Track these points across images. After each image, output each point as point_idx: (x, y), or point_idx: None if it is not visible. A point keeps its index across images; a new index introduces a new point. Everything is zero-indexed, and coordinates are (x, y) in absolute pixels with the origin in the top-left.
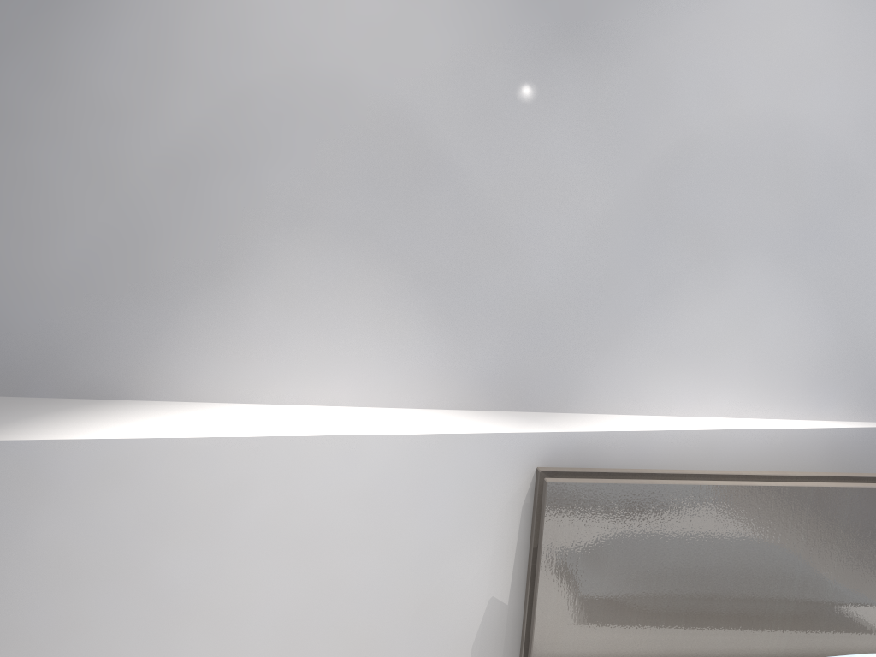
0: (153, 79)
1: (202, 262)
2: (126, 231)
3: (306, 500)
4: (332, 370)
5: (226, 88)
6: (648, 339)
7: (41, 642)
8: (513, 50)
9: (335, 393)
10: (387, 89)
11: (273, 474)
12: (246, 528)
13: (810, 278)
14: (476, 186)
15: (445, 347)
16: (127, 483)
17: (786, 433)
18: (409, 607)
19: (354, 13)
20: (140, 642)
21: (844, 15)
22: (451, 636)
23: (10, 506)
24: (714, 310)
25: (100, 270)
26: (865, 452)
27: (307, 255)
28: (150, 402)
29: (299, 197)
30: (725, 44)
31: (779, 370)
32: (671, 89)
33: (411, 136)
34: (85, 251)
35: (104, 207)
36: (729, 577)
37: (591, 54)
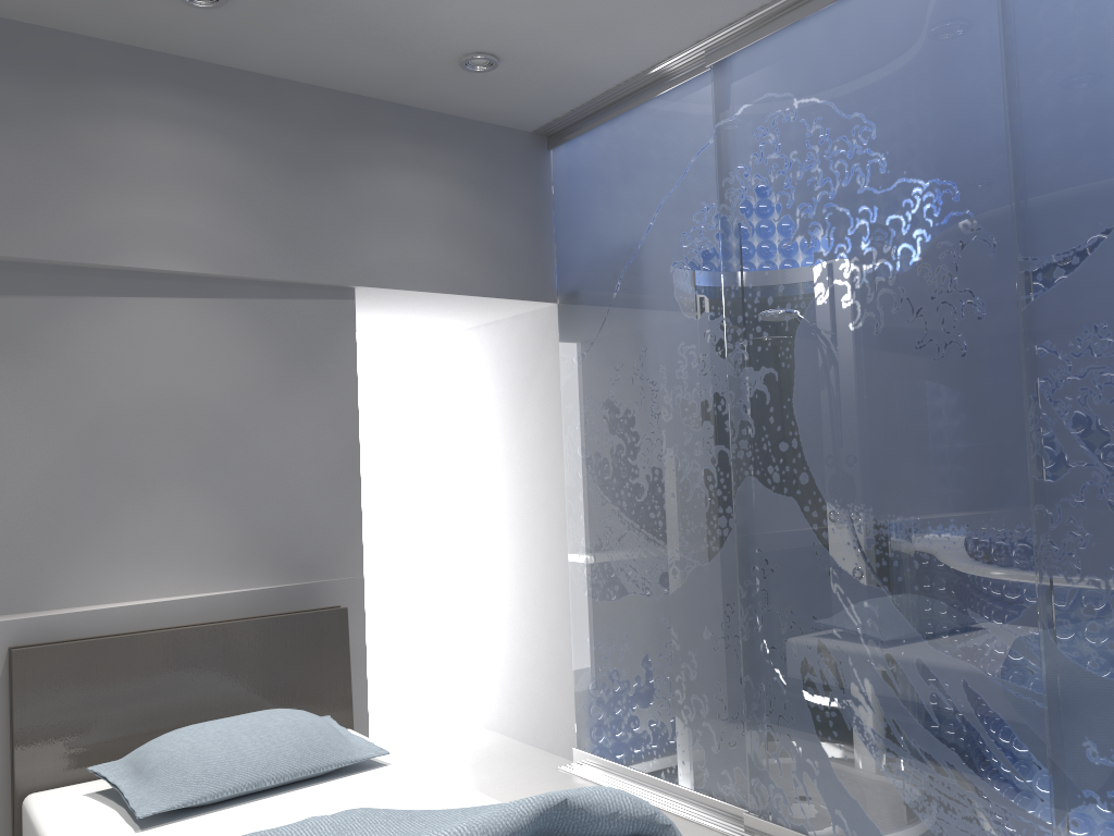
0: None
1: None
2: None
3: None
4: None
5: None
6: (99, 547)
7: None
8: None
9: None
10: None
11: None
12: None
13: (216, 492)
14: None
15: None
16: None
17: (213, 598)
18: None
19: None
20: None
21: (205, 327)
22: None
23: None
24: (148, 521)
25: None
26: (278, 605)
27: None
28: None
29: None
30: (124, 348)
31: (207, 557)
32: (90, 378)
33: None
34: None
35: None
36: (168, 697)
37: (24, 360)
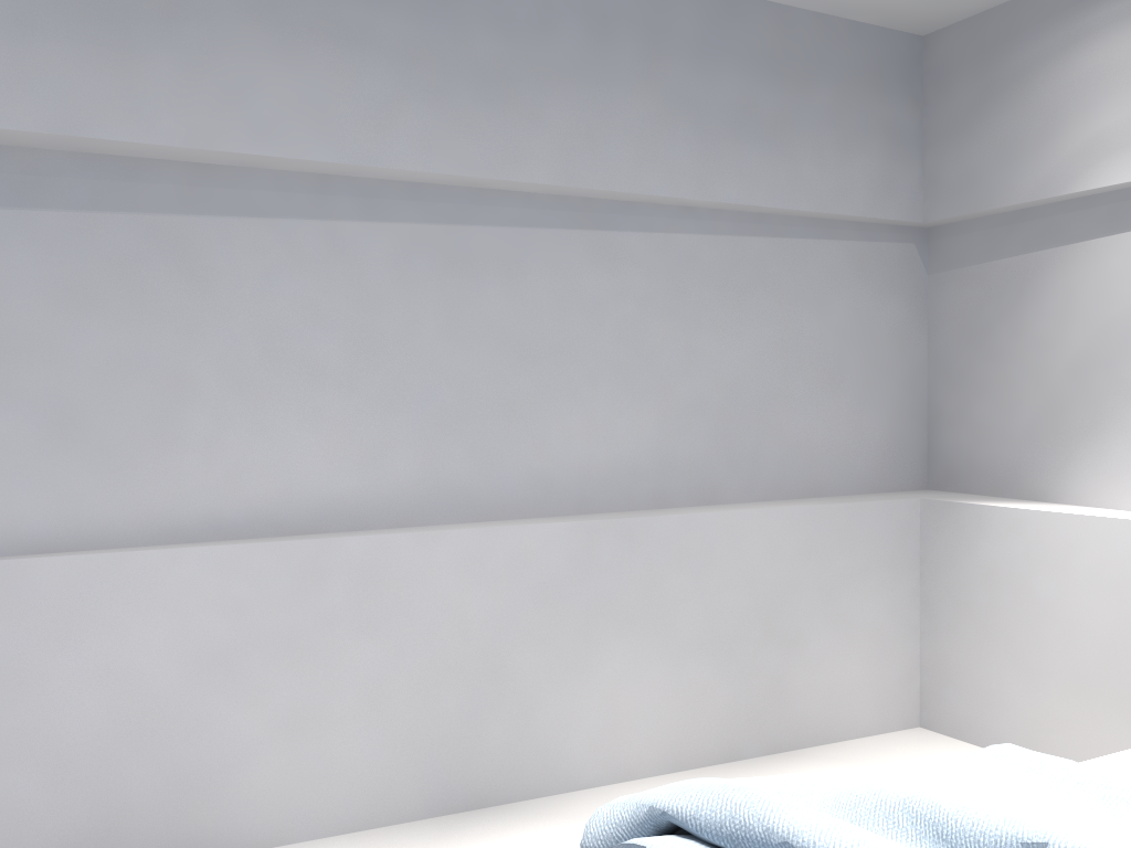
0: (1063, 323)
1: (1087, 421)
2: (1049, 406)
3: (1114, 558)
4: None
5: (1098, 322)
6: None
7: (980, 613)
8: None
9: None
10: None
11: (1093, 539)
12: (1079, 570)
13: None
14: None
15: None
16: (1019, 533)
17: None
18: None
19: None
20: (1024, 626)
21: None
22: None
23: (969, 537)
24: None
25: (1037, 428)
26: None
27: None
28: (1058, 504)
29: None
30: None
31: None
32: None
33: None
34: (1031, 418)
35: (1039, 393)
36: None
37: None
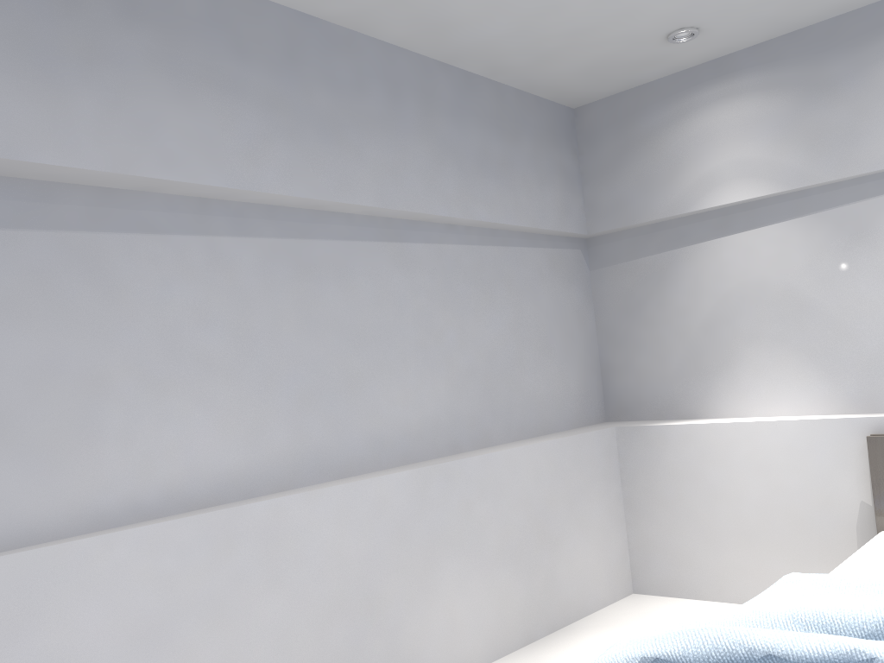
0: (694, 297)
1: (719, 360)
2: (691, 353)
3: (760, 448)
4: (778, 400)
5: (719, 294)
6: None
7: (669, 501)
8: (833, 251)
9: (781, 410)
10: (780, 280)
11: (744, 437)
12: (737, 460)
13: None
14: (828, 311)
15: (828, 385)
16: (691, 441)
17: None
18: (817, 502)
19: (762, 255)
20: (703, 505)
21: None
22: (842, 519)
23: (656, 449)
24: None
25: (684, 369)
26: None
27: (759, 352)
28: (707, 418)
29: (752, 329)
30: None
31: None
32: None
33: (794, 296)
34: (679, 362)
35: (683, 345)
36: None
37: (871, 242)
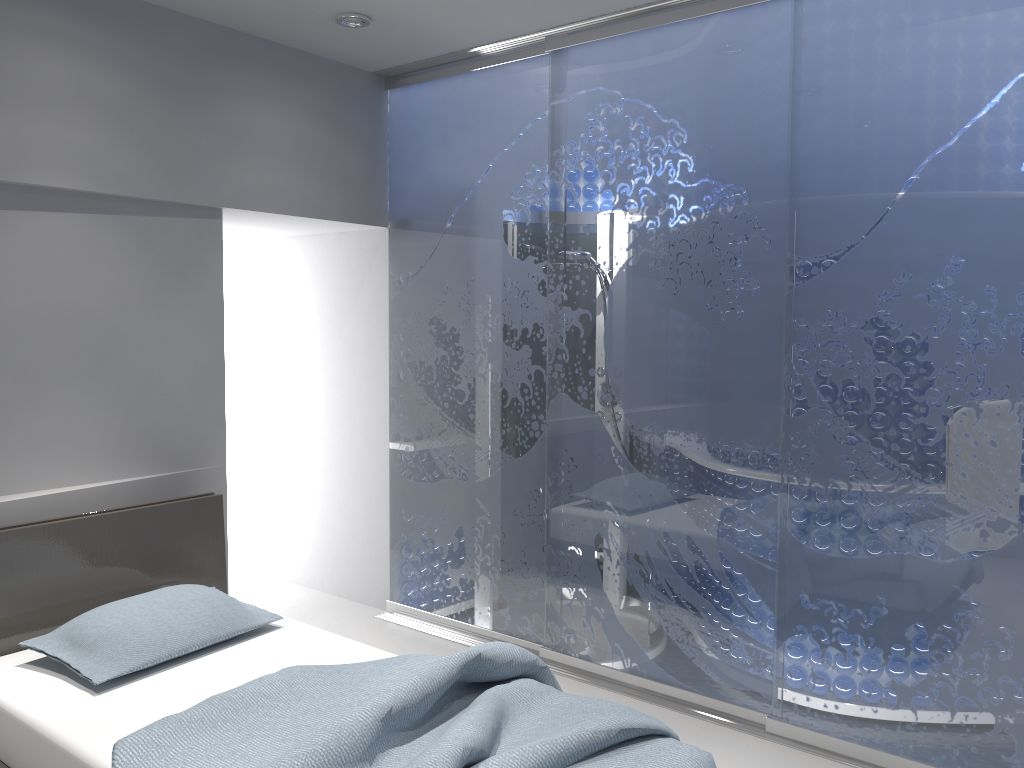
0: None
1: None
2: None
3: None
4: None
5: None
6: None
7: None
8: None
9: None
10: None
11: None
12: None
13: (102, 393)
14: None
15: None
16: None
17: (102, 488)
18: None
19: None
20: None
21: (91, 241)
22: None
23: None
24: (42, 420)
25: None
26: (157, 492)
27: None
28: None
29: None
30: (18, 259)
31: (93, 451)
32: None
33: None
34: None
35: None
36: (74, 577)
37: None
